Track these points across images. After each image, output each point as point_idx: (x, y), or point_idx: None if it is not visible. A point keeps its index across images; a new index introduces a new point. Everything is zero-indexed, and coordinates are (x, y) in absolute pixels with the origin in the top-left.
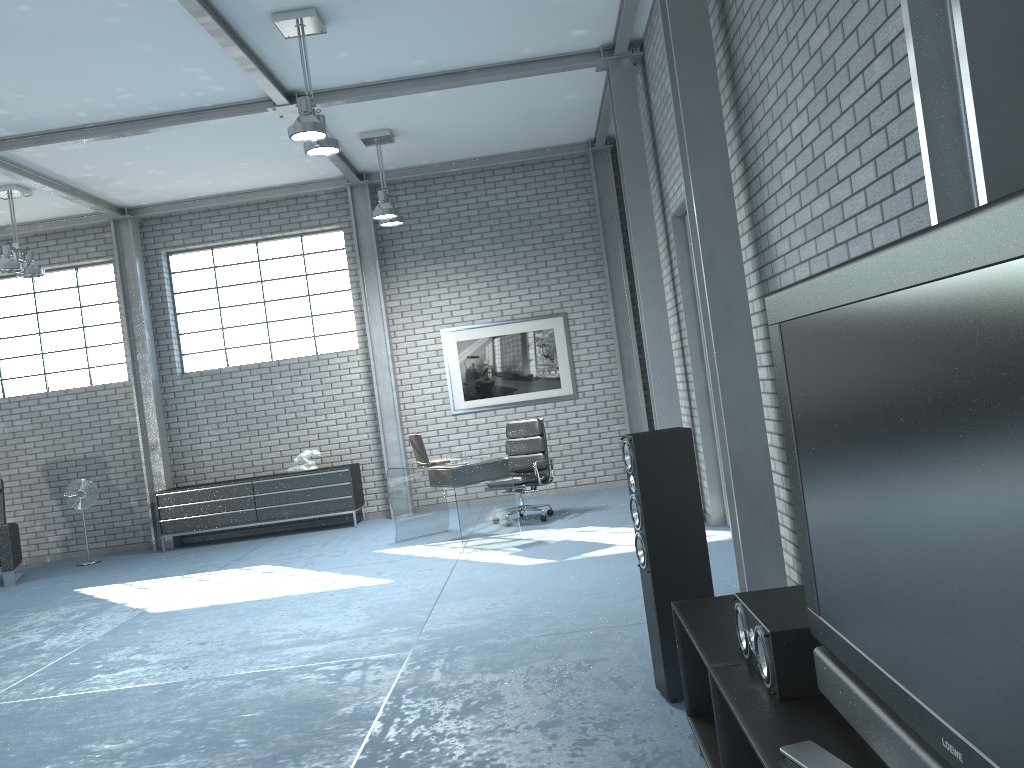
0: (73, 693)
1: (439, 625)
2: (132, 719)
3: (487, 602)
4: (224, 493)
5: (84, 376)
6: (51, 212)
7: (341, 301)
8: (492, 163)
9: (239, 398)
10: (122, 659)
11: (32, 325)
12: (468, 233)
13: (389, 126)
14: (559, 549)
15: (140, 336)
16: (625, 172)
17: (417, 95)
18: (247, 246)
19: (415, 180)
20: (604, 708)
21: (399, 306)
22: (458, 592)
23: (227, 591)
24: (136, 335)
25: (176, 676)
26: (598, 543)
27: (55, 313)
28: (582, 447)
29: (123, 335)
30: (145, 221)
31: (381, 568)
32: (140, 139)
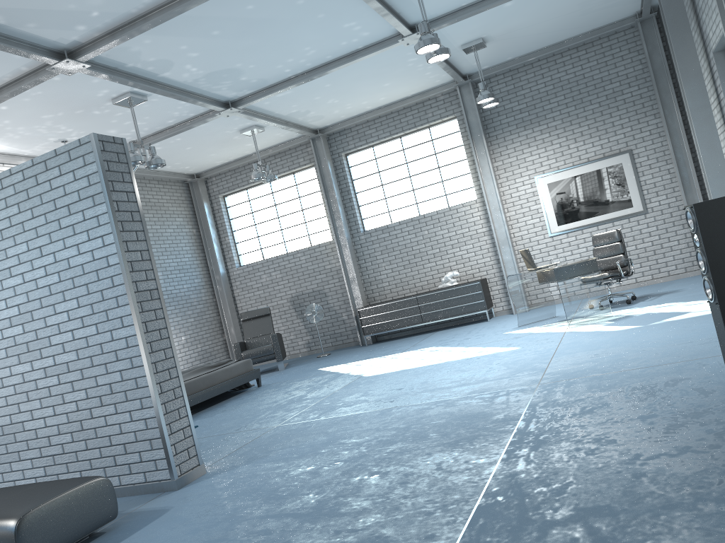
0: (329, 417)
1: (556, 369)
2: (365, 427)
3: (590, 353)
4: (399, 305)
5: (306, 240)
6: (275, 140)
7: (461, 168)
8: (560, 48)
9: (401, 243)
10: (353, 400)
11: (273, 213)
12: (547, 103)
13: (481, 35)
14: (643, 319)
15: (336, 210)
16: (669, 26)
17: (499, 7)
18: (394, 141)
19: (504, 73)
20: (690, 406)
21: (502, 165)
22: (568, 350)
23: (410, 362)
24: (333, 210)
25: (387, 406)
26: (675, 312)
27: (285, 203)
28: (655, 250)
29: (325, 211)
30: (330, 136)
31: (510, 341)
32: (322, 80)
